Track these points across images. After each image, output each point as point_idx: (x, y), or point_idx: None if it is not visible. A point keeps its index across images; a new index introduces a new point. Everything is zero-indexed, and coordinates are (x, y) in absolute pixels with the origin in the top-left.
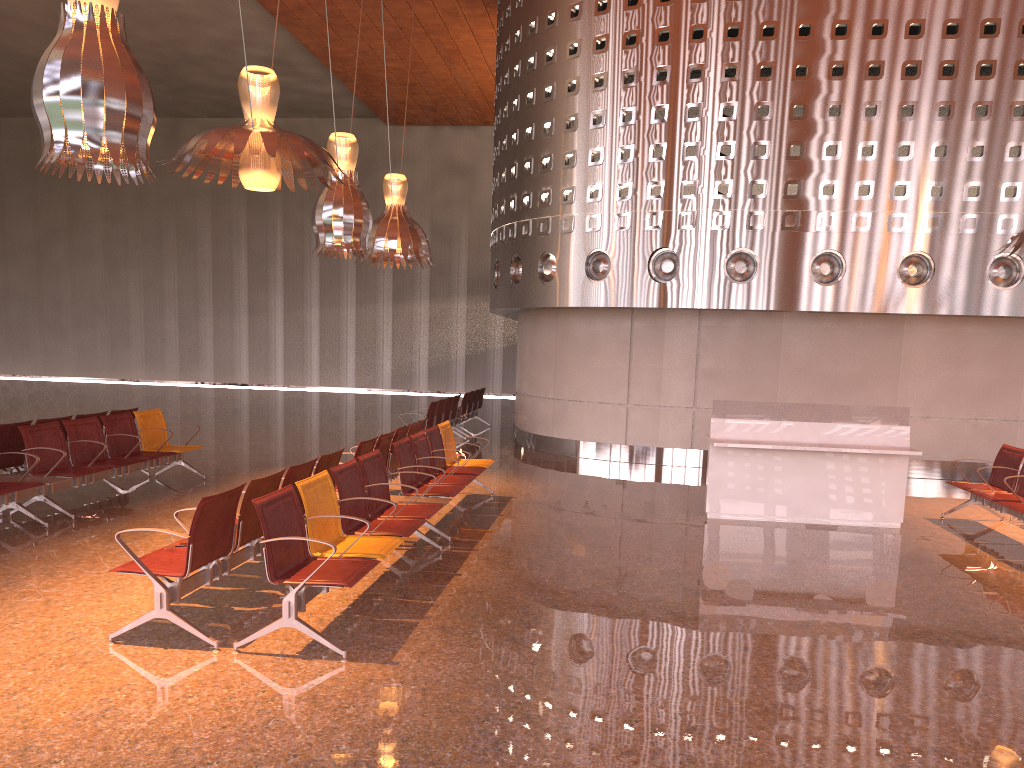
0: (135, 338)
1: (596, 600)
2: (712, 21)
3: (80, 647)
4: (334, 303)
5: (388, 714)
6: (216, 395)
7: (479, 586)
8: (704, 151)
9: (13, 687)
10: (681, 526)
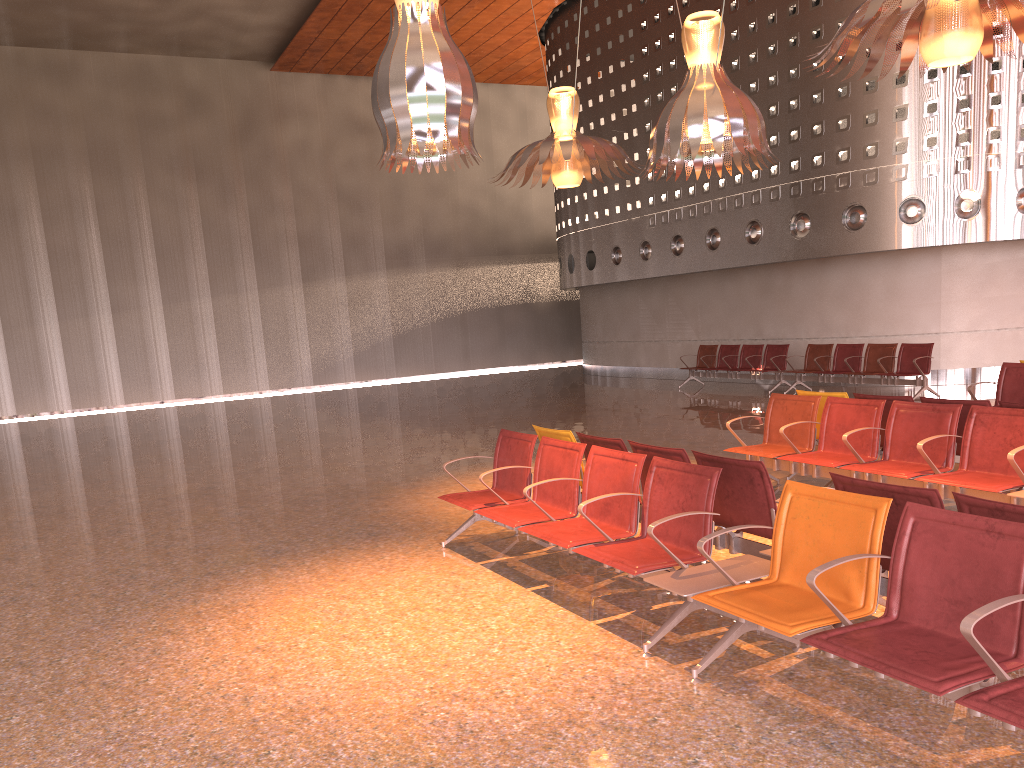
0: None
1: None
2: None
3: None
4: (230, 290)
5: None
6: (203, 415)
7: None
8: None
9: None
10: None
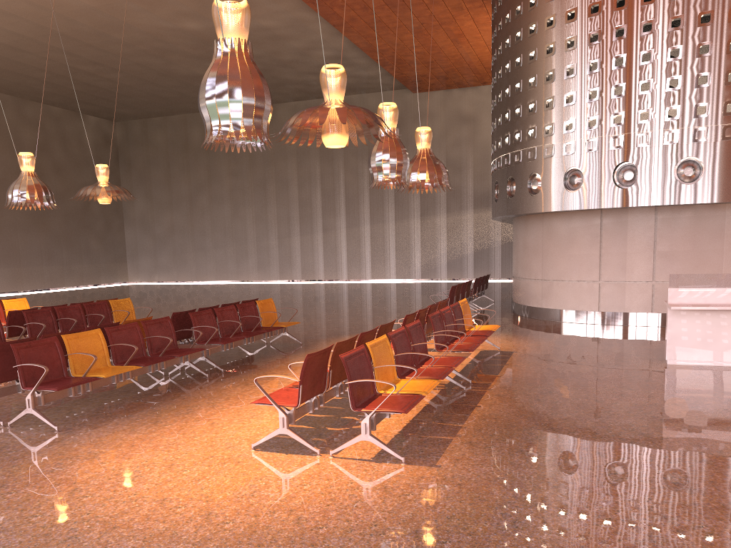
0: (251, 253)
1: (582, 424)
2: None
3: (234, 452)
4: (380, 221)
5: (436, 500)
6: (303, 288)
7: (494, 414)
8: (656, 86)
9: (197, 476)
10: (646, 370)
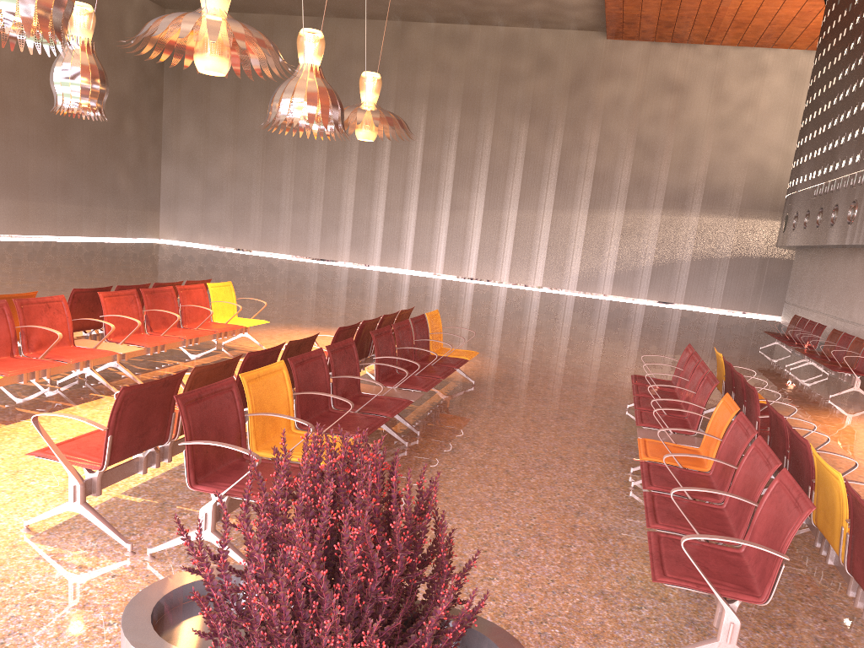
0: (343, 224)
1: None
2: None
3: None
4: (532, 206)
5: None
6: (444, 287)
7: None
8: None
9: None
10: None
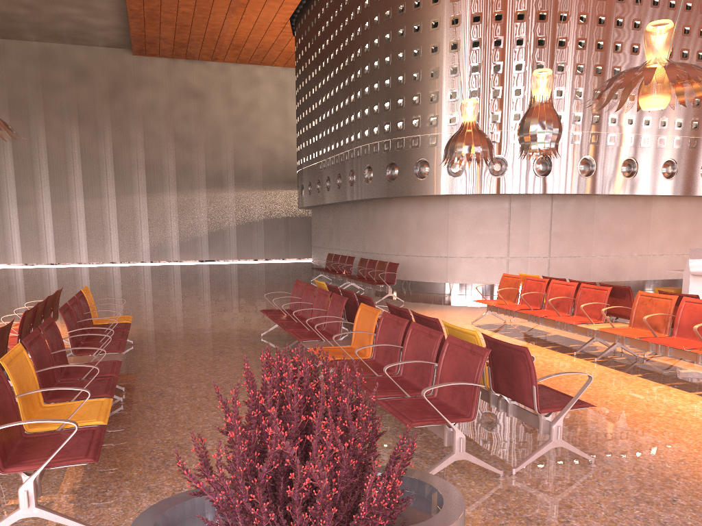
0: None
1: None
2: (571, 10)
3: None
4: (97, 195)
5: None
6: (33, 274)
7: None
8: (566, 93)
9: None
10: None
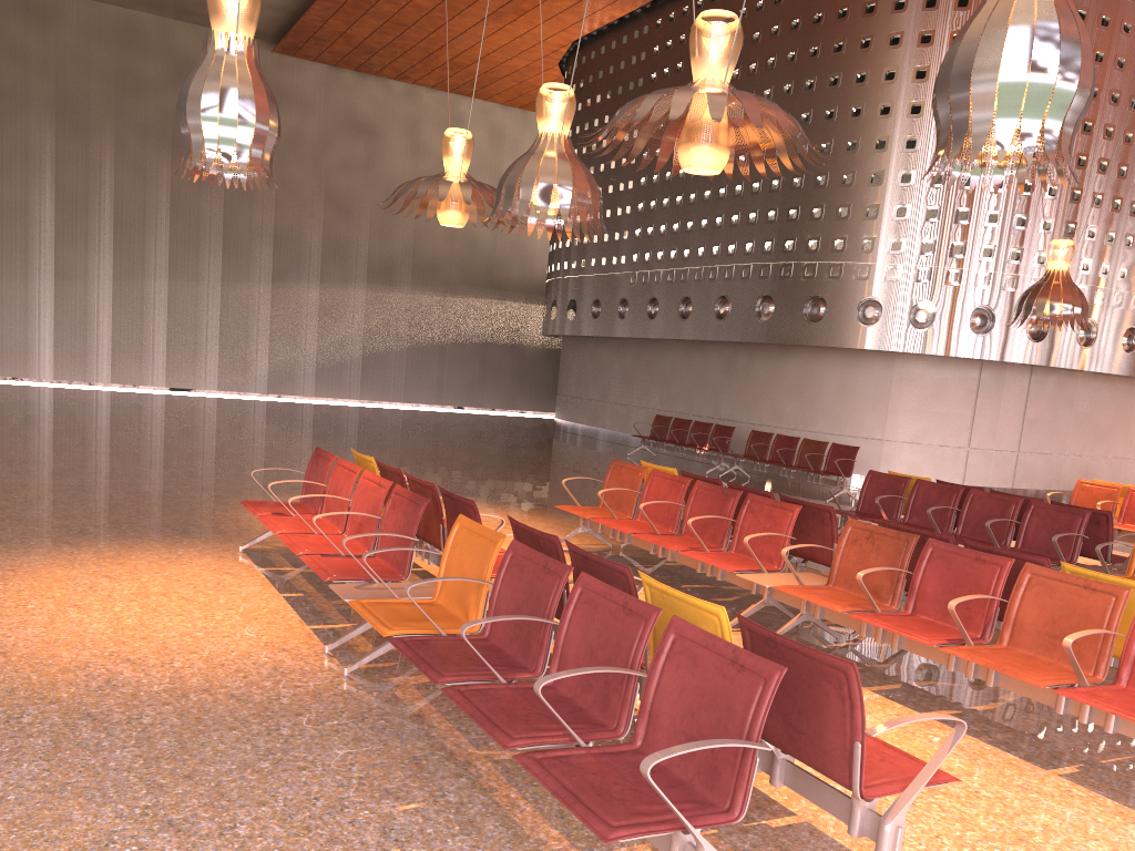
0: None
1: None
2: (1097, 119)
3: None
4: (190, 276)
5: None
6: (128, 403)
7: None
8: (1078, 231)
9: None
10: None
